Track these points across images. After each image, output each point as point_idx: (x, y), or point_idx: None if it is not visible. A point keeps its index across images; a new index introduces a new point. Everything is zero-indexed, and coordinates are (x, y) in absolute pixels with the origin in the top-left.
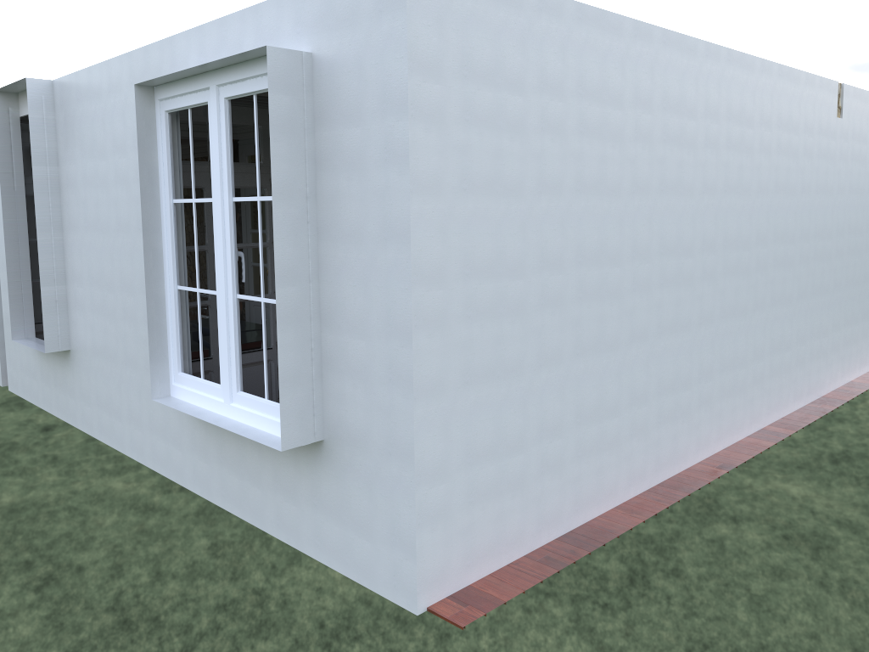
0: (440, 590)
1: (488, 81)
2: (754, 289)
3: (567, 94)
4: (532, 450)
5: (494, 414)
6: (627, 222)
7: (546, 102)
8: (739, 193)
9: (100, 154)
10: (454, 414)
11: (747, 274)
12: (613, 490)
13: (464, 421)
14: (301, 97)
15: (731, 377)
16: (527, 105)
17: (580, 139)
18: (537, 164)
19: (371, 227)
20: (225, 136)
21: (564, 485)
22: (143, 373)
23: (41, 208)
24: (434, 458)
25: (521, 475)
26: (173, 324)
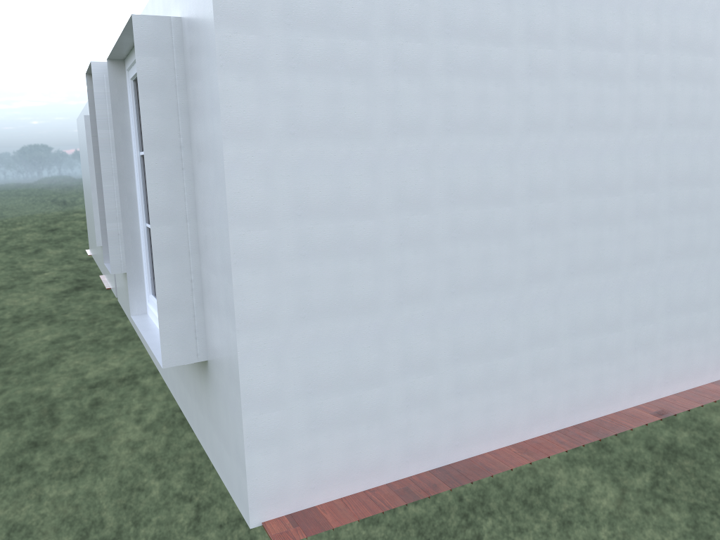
0: (278, 508)
1: (319, 27)
2: (719, 227)
3: (429, 34)
4: (393, 384)
5: (340, 348)
6: (520, 160)
7: (399, 44)
8: (693, 126)
9: None
10: (288, 346)
11: (707, 212)
12: (509, 428)
13: (302, 353)
14: (171, 57)
15: (684, 320)
16: (373, 48)
17: (449, 79)
18: (390, 106)
19: (211, 172)
20: None
21: (439, 419)
22: None
23: (105, 162)
24: (264, 387)
25: (379, 408)
26: (145, 255)
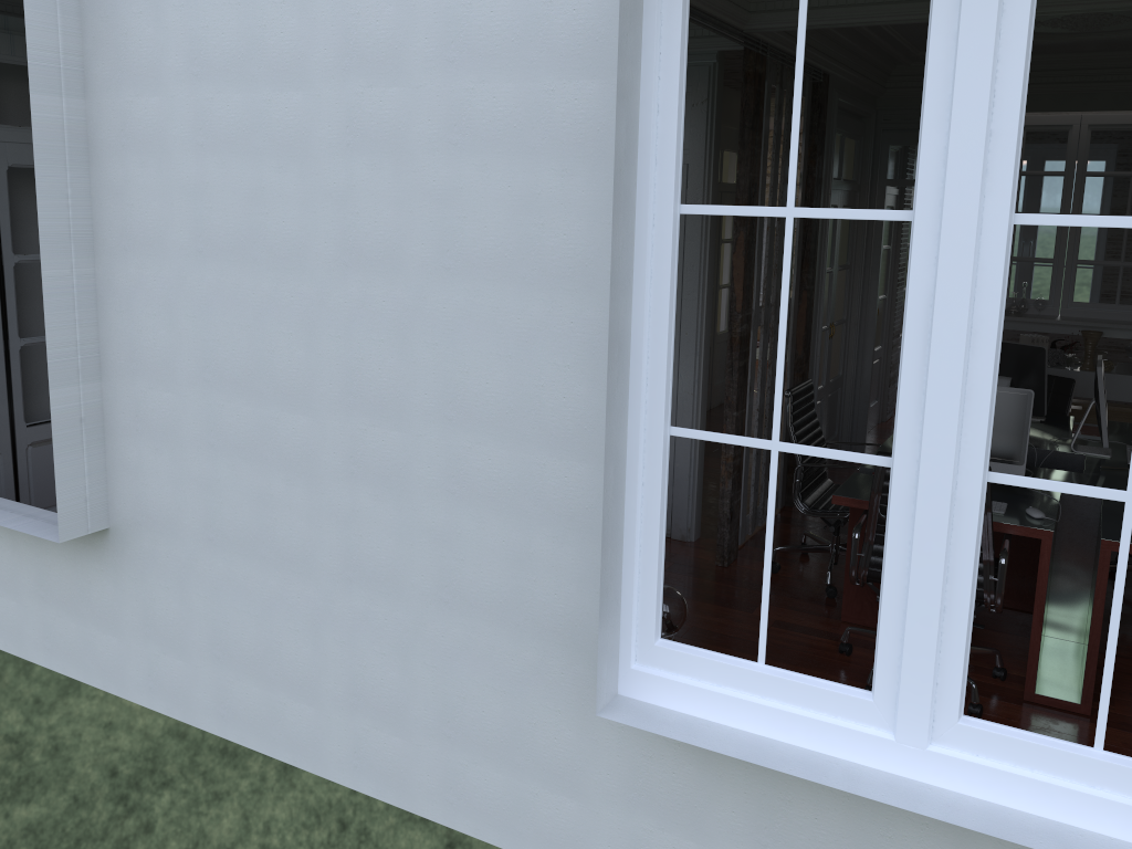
0: None
1: None
2: None
3: None
4: None
5: None
6: None
7: None
8: None
9: (280, 75)
10: None
11: None
12: None
13: None
14: None
15: None
16: None
17: None
18: None
19: None
20: (1024, 39)
21: None
22: (427, 609)
23: (49, 199)
24: None
25: None
26: (648, 523)
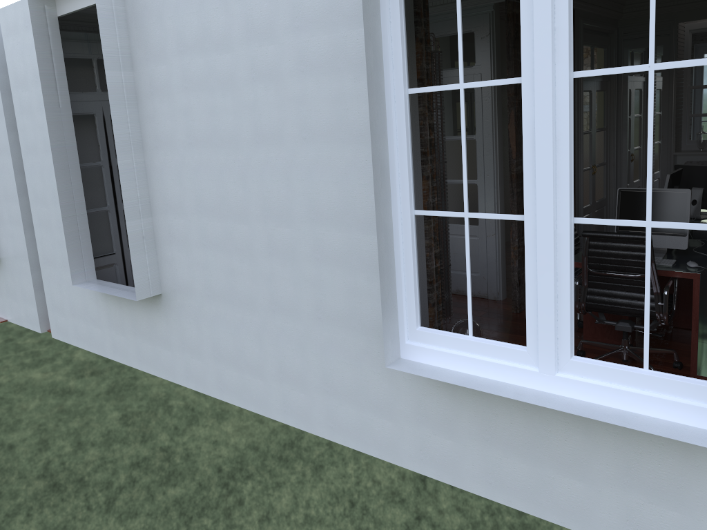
0: None
1: None
2: None
3: None
4: None
5: None
6: None
7: None
8: None
9: (219, 46)
10: None
11: None
12: None
13: None
14: None
15: None
16: None
17: None
18: None
19: None
20: None
21: None
22: (311, 322)
23: (118, 124)
24: None
25: None
26: (407, 263)
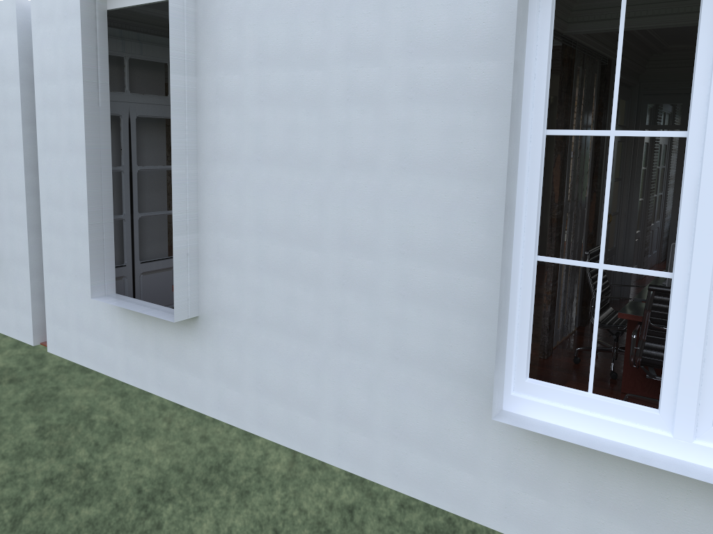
0: None
1: None
2: None
3: None
4: None
5: None
6: None
7: None
8: None
9: (309, 62)
10: None
11: None
12: None
13: None
14: None
15: None
16: None
17: None
18: None
19: None
20: None
21: None
22: (385, 362)
23: (176, 131)
24: None
25: None
26: (523, 311)
